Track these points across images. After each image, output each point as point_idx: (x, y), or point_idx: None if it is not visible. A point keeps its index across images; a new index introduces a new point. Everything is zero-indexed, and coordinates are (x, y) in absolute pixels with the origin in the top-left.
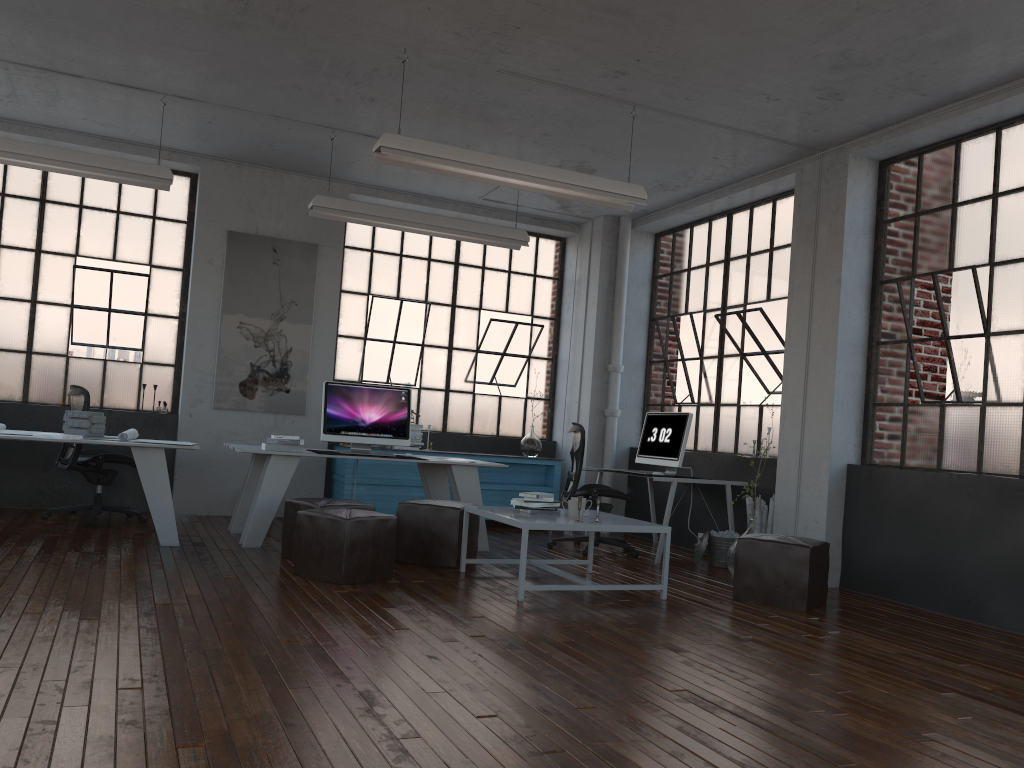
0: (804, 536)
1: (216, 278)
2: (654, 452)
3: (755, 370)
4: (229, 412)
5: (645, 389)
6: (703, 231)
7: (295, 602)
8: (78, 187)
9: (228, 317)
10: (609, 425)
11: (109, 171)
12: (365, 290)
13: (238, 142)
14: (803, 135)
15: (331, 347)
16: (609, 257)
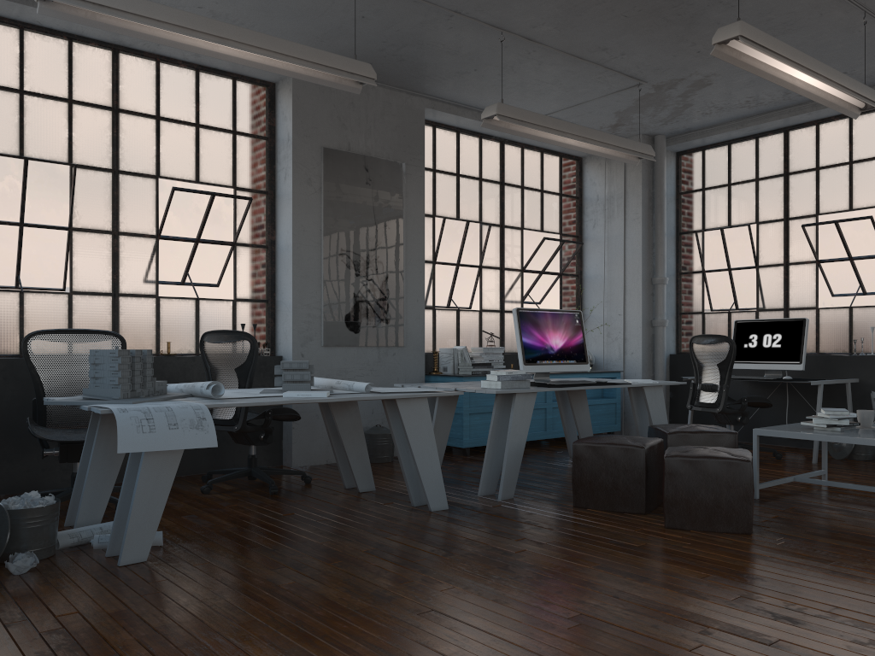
0: None
1: (315, 201)
2: (758, 357)
3: (827, 275)
4: (337, 349)
5: (677, 299)
6: (747, 148)
7: (812, 568)
8: (153, 94)
9: (330, 244)
10: (660, 335)
11: (316, 66)
12: (431, 212)
13: (363, 44)
14: None
15: (421, 272)
16: (647, 174)
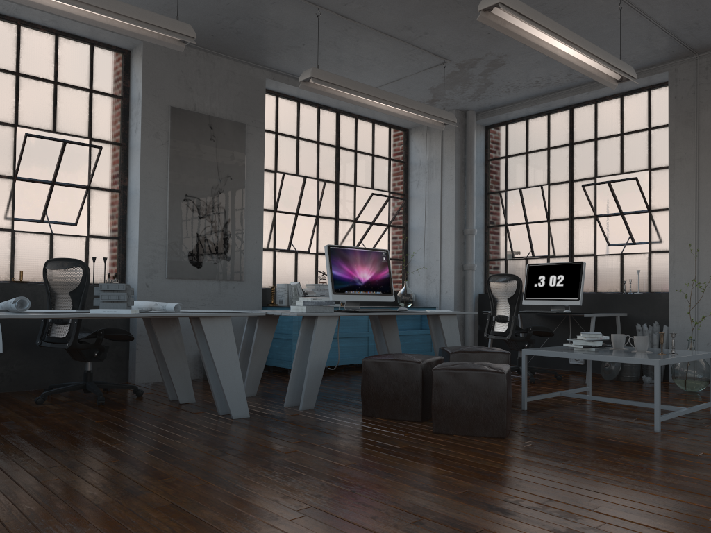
0: (706, 351)
1: (162, 152)
2: (546, 295)
3: (603, 228)
4: (181, 281)
5: (485, 248)
6: (541, 122)
7: (545, 466)
8: (13, 53)
9: (175, 190)
10: (469, 277)
11: (136, 22)
12: (273, 168)
13: (201, 16)
14: (705, 38)
15: (260, 218)
16: (460, 143)
